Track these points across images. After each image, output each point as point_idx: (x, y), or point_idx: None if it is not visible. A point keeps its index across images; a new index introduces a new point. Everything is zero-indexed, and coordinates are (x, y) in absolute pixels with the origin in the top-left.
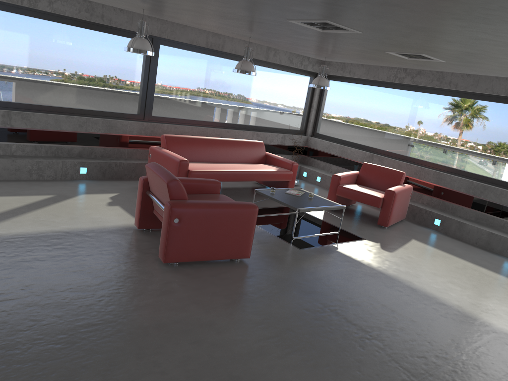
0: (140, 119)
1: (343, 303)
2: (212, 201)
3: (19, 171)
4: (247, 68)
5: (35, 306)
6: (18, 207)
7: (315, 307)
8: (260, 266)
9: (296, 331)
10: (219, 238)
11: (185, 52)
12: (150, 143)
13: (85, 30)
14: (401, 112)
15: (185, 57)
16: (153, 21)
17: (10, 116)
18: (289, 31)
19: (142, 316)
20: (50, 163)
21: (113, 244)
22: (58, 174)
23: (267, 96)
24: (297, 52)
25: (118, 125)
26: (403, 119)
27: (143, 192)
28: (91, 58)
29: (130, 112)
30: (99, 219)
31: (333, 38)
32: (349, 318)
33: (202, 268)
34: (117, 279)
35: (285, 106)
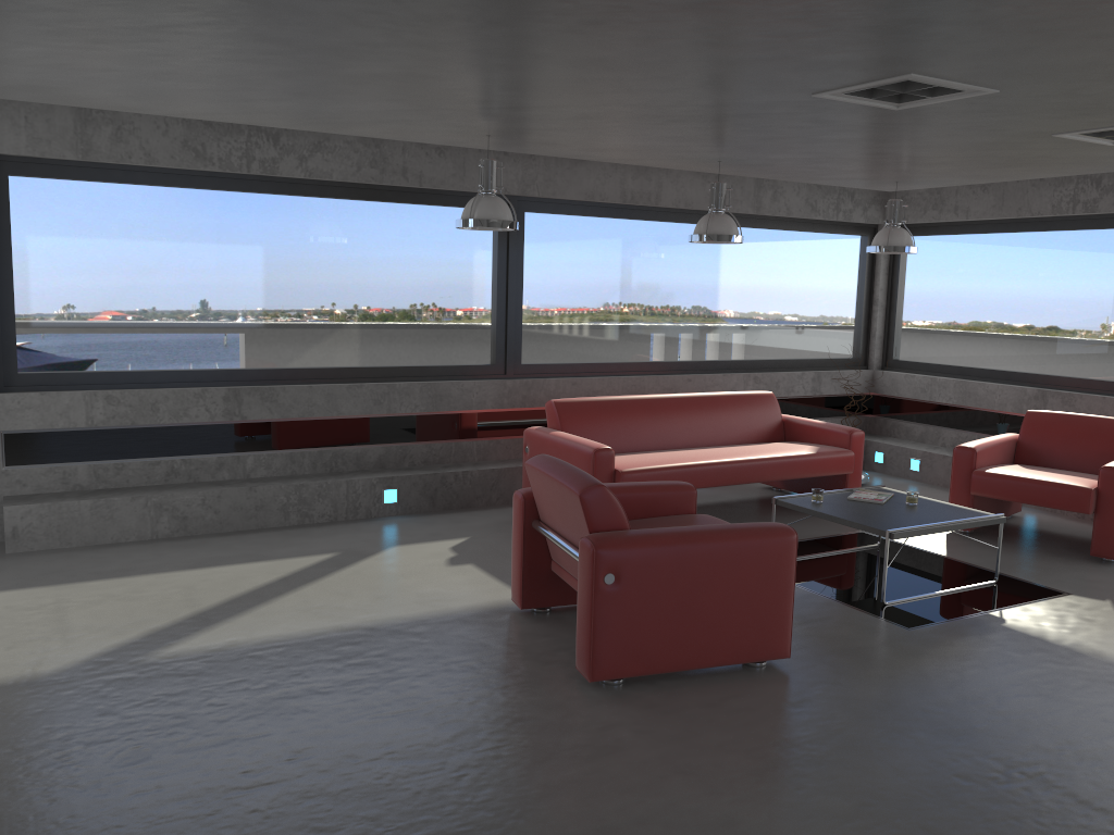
0: (498, 375)
1: (1055, 755)
2: (685, 526)
3: (262, 511)
4: (722, 229)
5: (321, 796)
6: (267, 583)
7: (984, 769)
8: (818, 676)
9: (950, 834)
10: (711, 615)
11: (579, 221)
12: (523, 423)
13: (372, 203)
14: (1101, 282)
15: (579, 231)
16: (506, 165)
17: (239, 398)
18: (814, 127)
19: (559, 811)
20: (323, 488)
21: (471, 647)
22: (341, 509)
23: (767, 291)
24: (829, 182)
25: (454, 391)
26: (1109, 297)
27: (524, 525)
28: (388, 260)
29: (475, 362)
30: (435, 595)
31: (922, 122)
32: (1085, 795)
33: (680, 688)
34: (490, 726)
35: (813, 309)
